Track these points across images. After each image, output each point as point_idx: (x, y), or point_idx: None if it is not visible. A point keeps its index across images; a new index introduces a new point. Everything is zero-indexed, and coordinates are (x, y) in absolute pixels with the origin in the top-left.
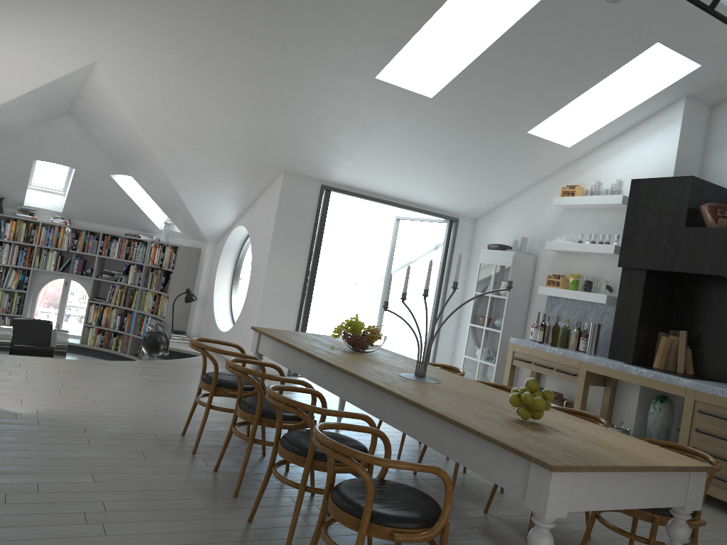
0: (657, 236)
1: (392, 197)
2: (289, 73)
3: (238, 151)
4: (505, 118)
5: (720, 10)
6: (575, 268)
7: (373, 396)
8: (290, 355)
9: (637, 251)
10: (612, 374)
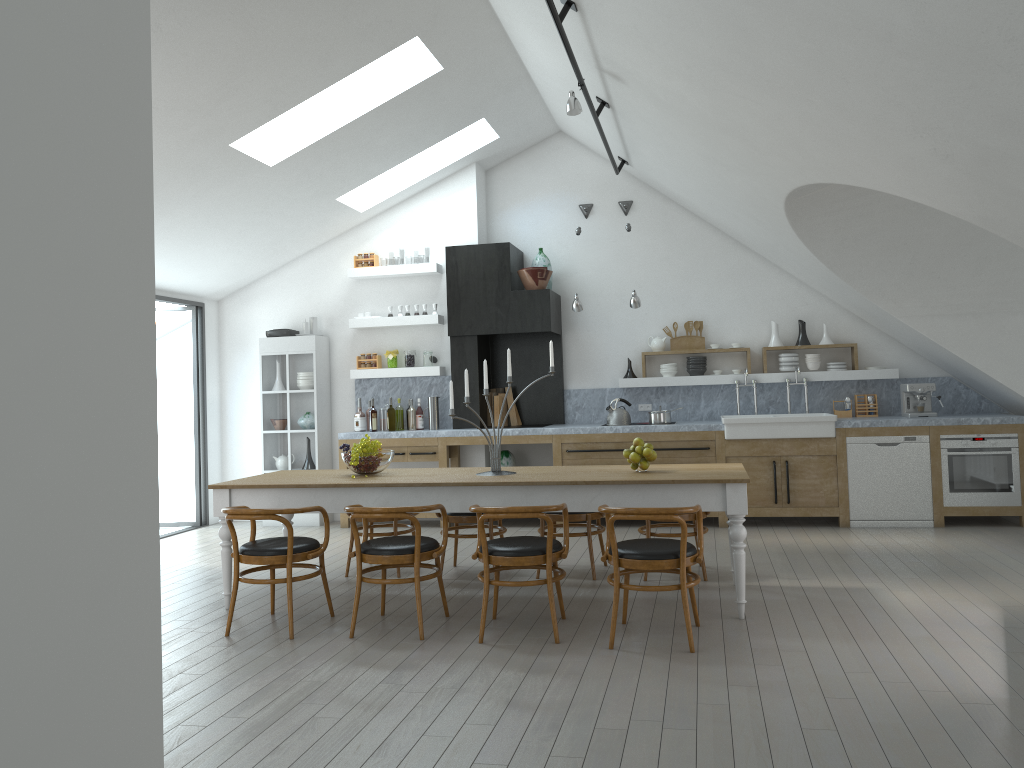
0: (485, 302)
1: None
2: None
3: None
4: (326, 186)
5: (535, 95)
6: (384, 344)
7: (514, 494)
8: (326, 496)
9: (467, 318)
10: (476, 441)
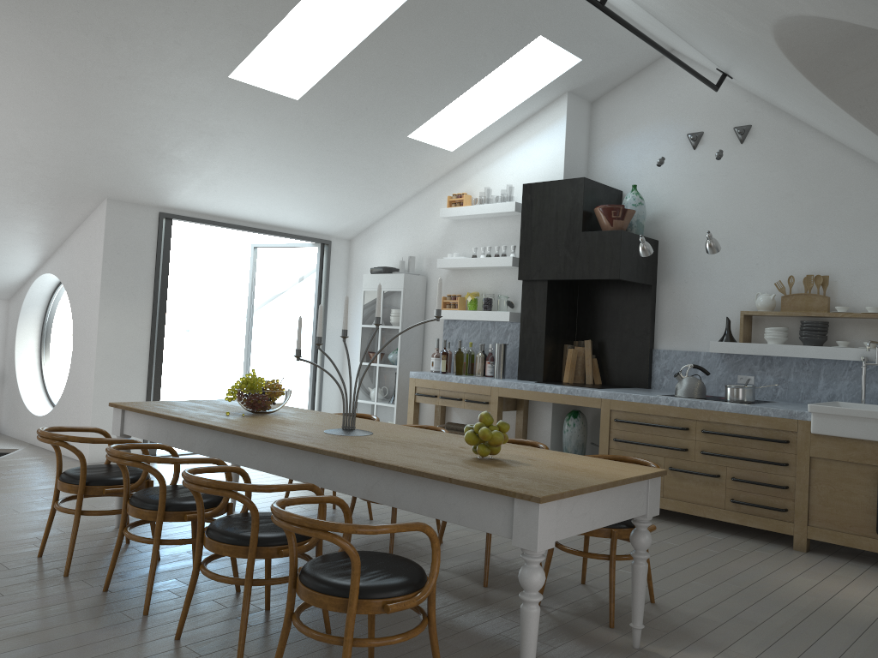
0: (556, 244)
1: (251, 221)
2: (114, 72)
3: (42, 175)
4: (383, 122)
5: None
6: (471, 286)
7: (306, 461)
8: (176, 430)
9: (537, 261)
10: (526, 396)
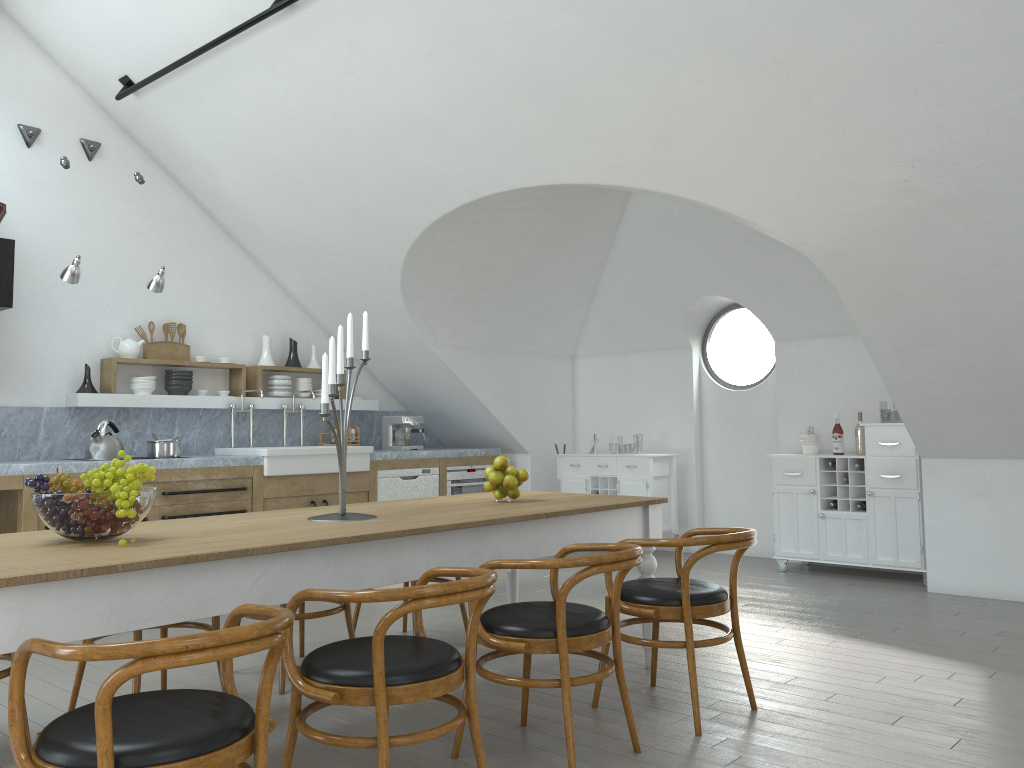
0: None
1: None
2: None
3: None
4: None
5: None
6: None
7: (462, 543)
8: (149, 589)
9: None
10: None
